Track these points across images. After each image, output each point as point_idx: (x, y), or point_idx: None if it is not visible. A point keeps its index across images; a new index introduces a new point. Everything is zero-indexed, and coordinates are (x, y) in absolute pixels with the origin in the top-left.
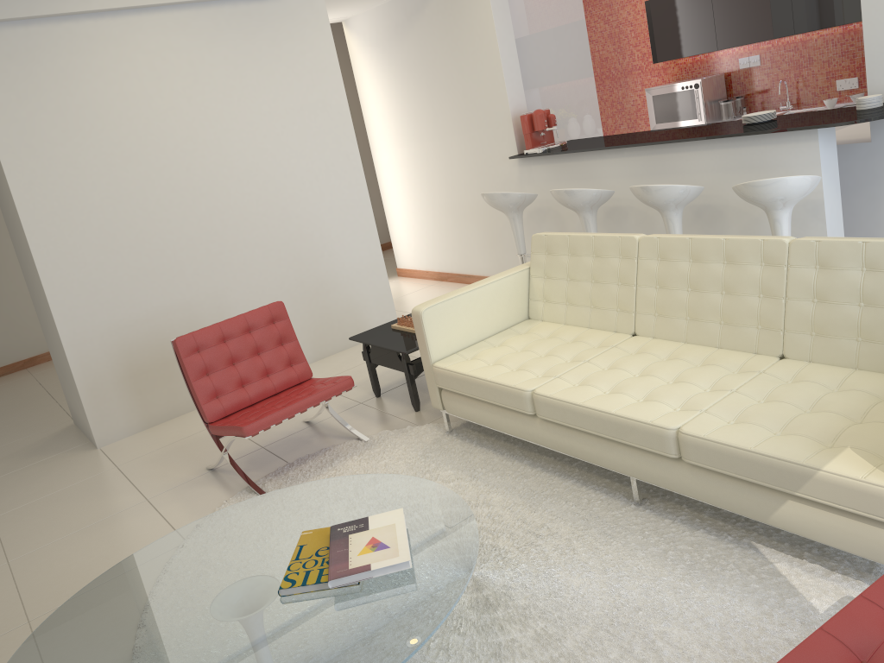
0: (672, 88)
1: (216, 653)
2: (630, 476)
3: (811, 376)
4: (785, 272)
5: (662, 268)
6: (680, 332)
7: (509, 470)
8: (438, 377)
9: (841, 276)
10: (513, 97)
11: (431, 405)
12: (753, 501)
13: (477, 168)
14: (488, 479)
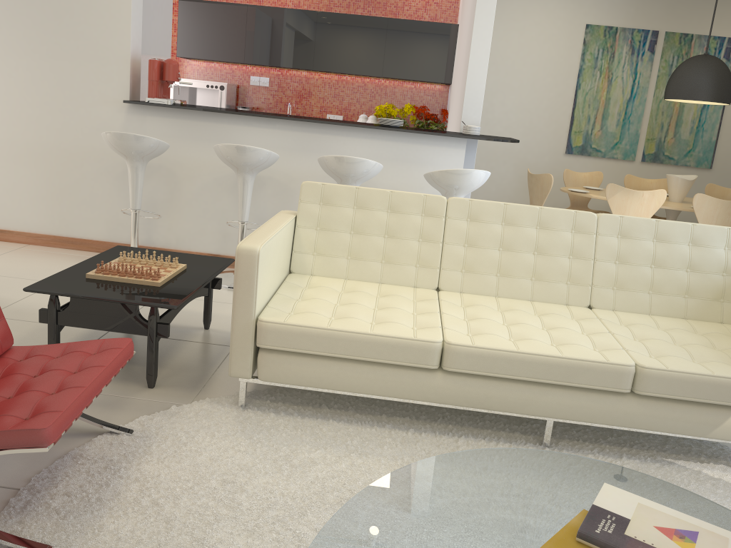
0: (196, 83)
1: None
2: (550, 420)
3: (635, 320)
4: (594, 239)
5: (474, 228)
6: (491, 287)
7: (384, 437)
8: (271, 335)
9: (639, 244)
10: (134, 37)
11: (162, 378)
12: (701, 420)
13: (57, 104)
14: (376, 451)
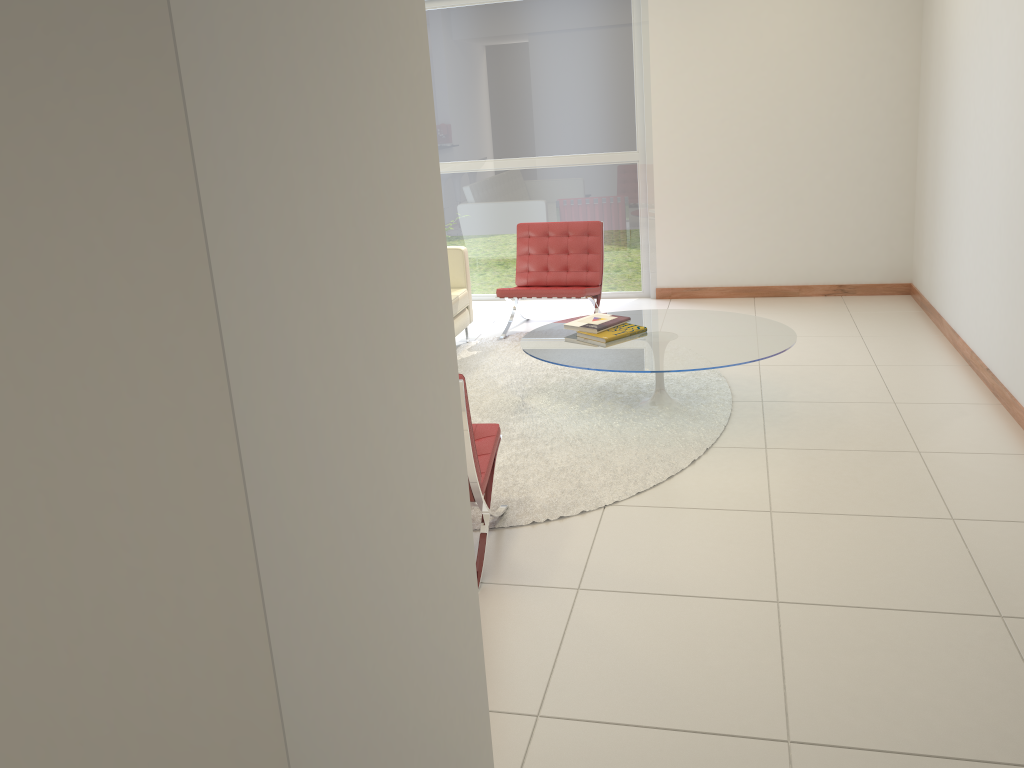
0: None
1: (689, 327)
2: None
3: None
4: None
5: None
6: None
7: None
8: None
9: None
10: None
11: None
12: None
13: None
14: None
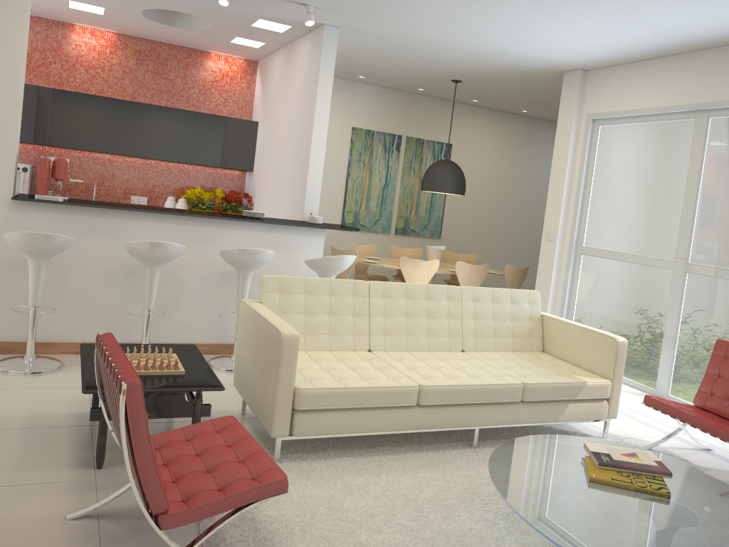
0: None
1: None
2: (477, 428)
3: (493, 356)
4: (460, 304)
5: (388, 302)
6: (403, 344)
7: (387, 461)
8: (308, 399)
9: (485, 305)
10: (19, 135)
11: None
12: (554, 411)
13: None
14: (391, 470)
